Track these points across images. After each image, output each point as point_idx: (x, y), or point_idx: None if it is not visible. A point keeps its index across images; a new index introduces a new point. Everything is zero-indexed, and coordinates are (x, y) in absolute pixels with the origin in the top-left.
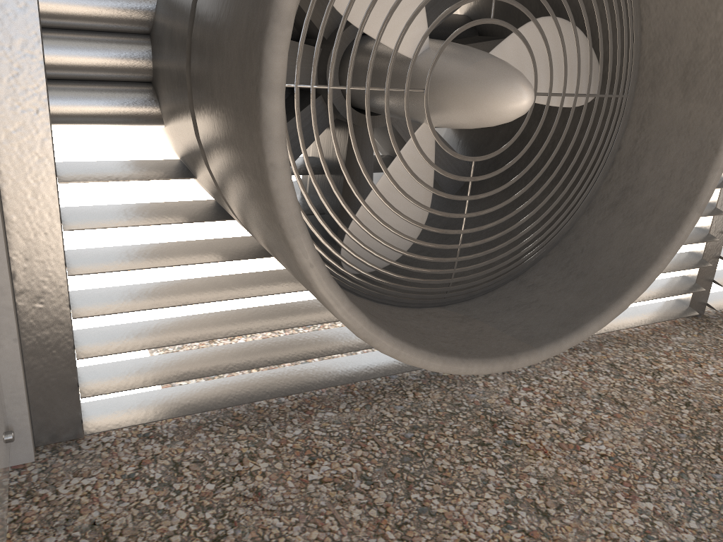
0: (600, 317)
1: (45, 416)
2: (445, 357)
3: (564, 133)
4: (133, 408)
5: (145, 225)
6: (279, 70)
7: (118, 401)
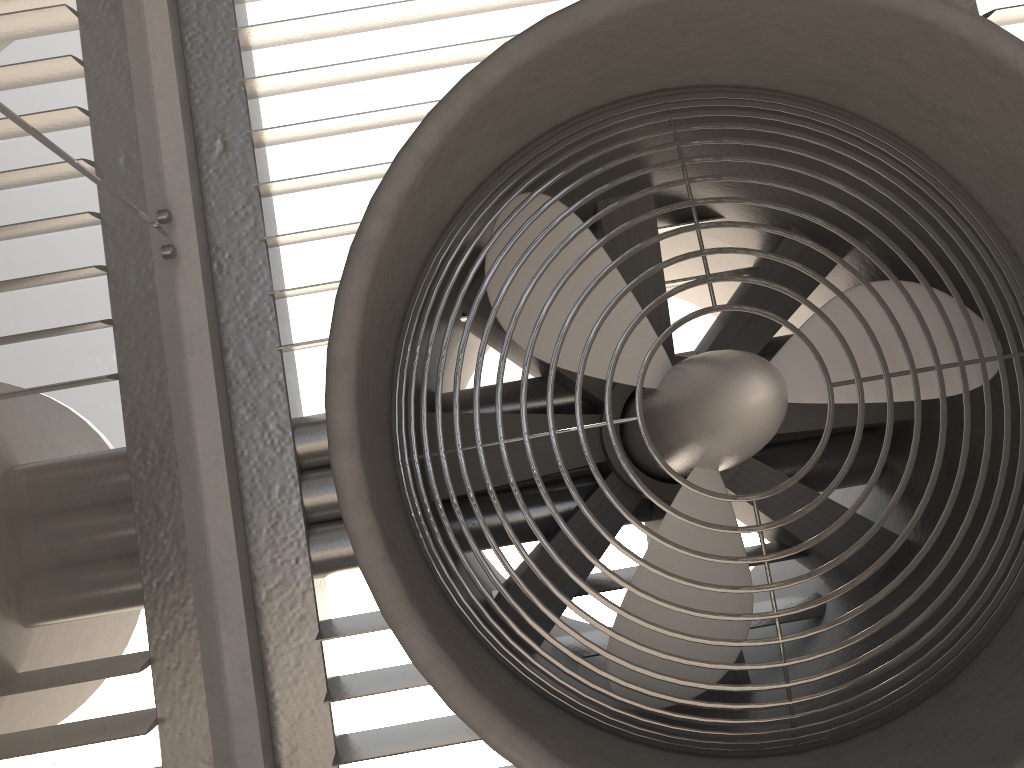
0: None
1: None
2: None
3: (915, 431)
4: None
5: (421, 685)
6: (342, 422)
7: None
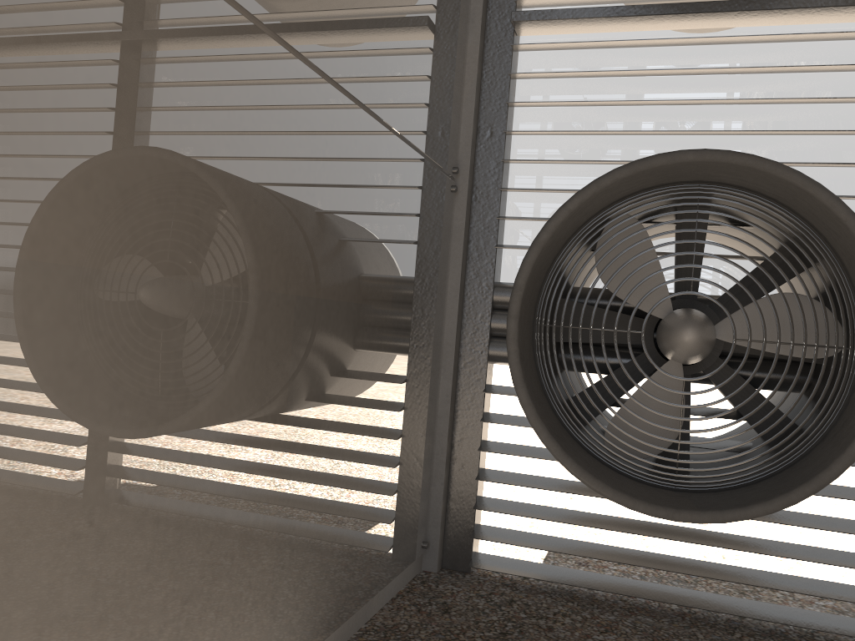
0: (765, 502)
1: (451, 546)
2: (617, 491)
3: (770, 370)
4: (504, 563)
5: (527, 426)
6: (514, 309)
7: (498, 558)
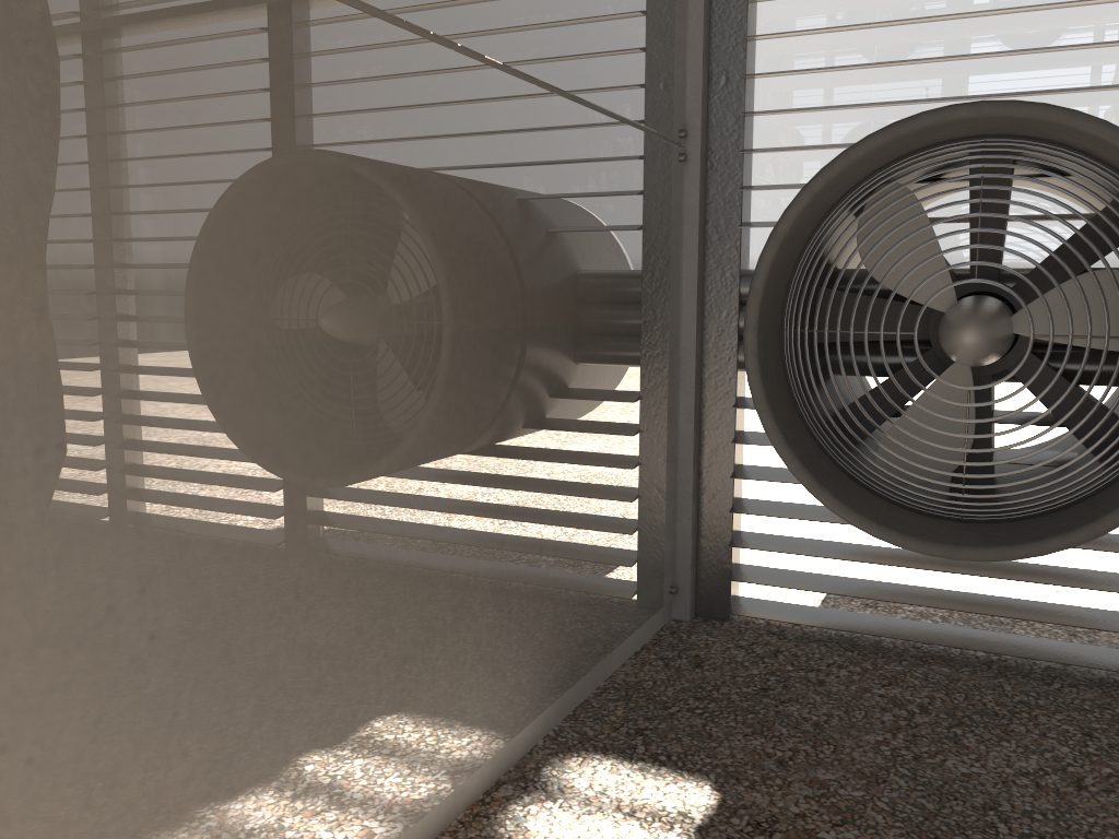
0: (1065, 534)
1: (705, 591)
2: (883, 527)
3: (1079, 371)
4: (769, 608)
5: None
6: (751, 318)
7: (763, 602)
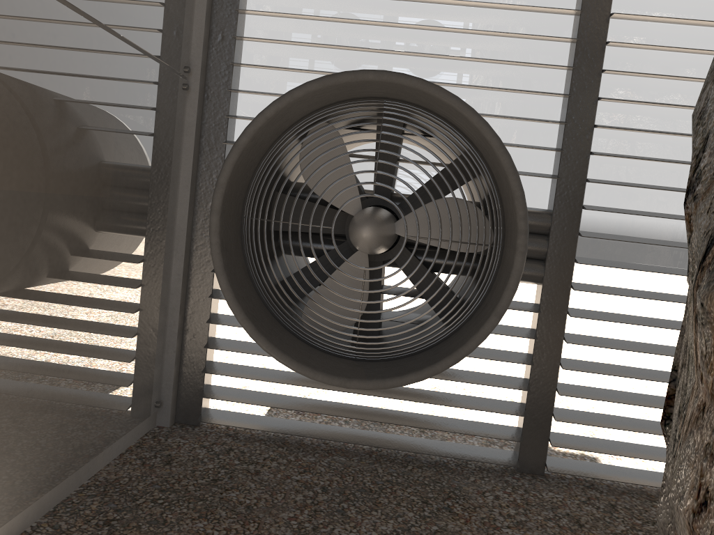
0: (417, 372)
1: (183, 404)
2: (301, 364)
3: (433, 262)
4: (229, 417)
5: None
6: (216, 205)
7: (225, 412)
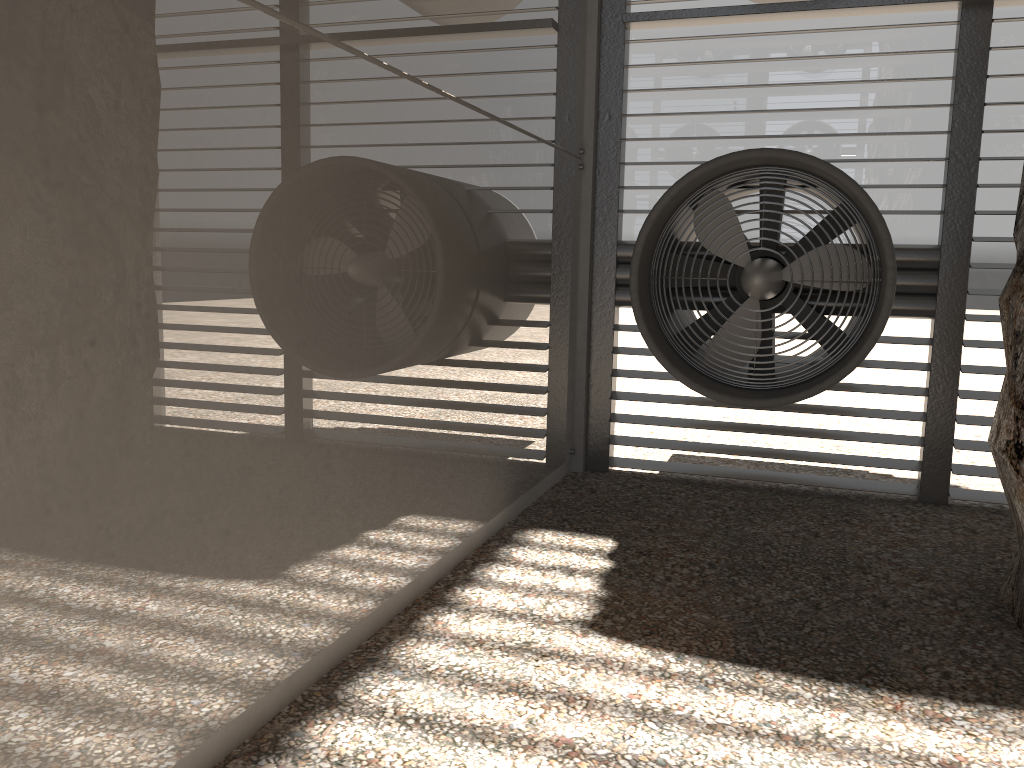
0: (807, 390)
1: (592, 453)
2: (709, 390)
3: (817, 301)
4: (634, 462)
5: (648, 355)
6: (634, 268)
7: (629, 459)
